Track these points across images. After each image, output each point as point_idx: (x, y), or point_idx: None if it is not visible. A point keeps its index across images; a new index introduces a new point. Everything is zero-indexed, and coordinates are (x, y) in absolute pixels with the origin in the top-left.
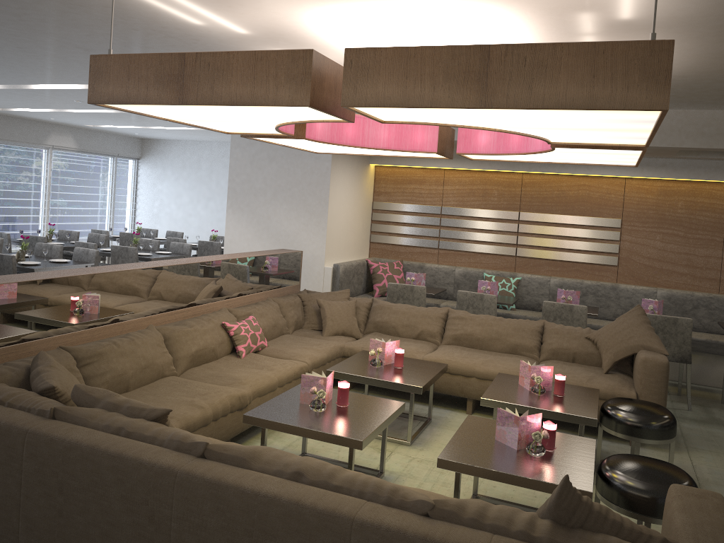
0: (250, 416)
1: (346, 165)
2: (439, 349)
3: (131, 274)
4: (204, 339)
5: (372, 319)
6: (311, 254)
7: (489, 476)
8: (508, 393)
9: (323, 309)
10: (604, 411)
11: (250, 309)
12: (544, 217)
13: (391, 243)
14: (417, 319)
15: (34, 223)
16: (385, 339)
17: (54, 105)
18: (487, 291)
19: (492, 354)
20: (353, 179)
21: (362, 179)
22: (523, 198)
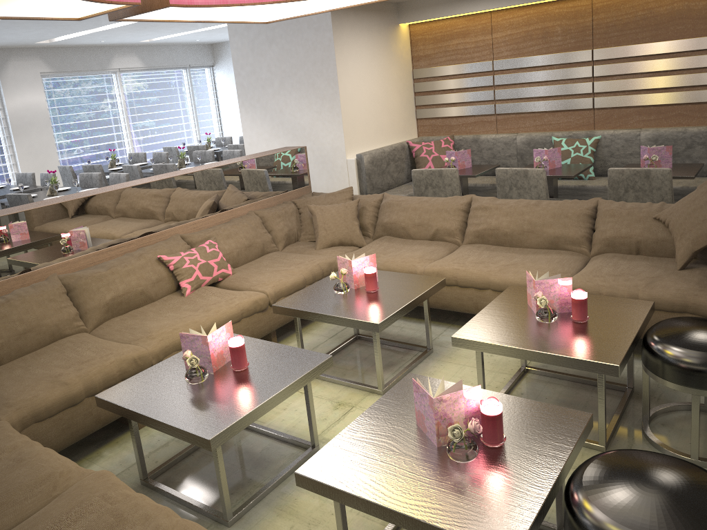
0: (101, 399)
1: (359, 31)
2: (453, 253)
3: (19, 218)
4: (126, 282)
5: (380, 220)
6: (330, 147)
7: (362, 508)
8: (500, 323)
9: (315, 216)
10: (645, 345)
11: (211, 231)
12: (626, 51)
13: (440, 117)
14: (431, 215)
15: (119, 148)
16: (393, 244)
17: (76, 27)
18: (545, 162)
19: (523, 253)
20: (375, 47)
21: (389, 44)
22: (596, 30)
